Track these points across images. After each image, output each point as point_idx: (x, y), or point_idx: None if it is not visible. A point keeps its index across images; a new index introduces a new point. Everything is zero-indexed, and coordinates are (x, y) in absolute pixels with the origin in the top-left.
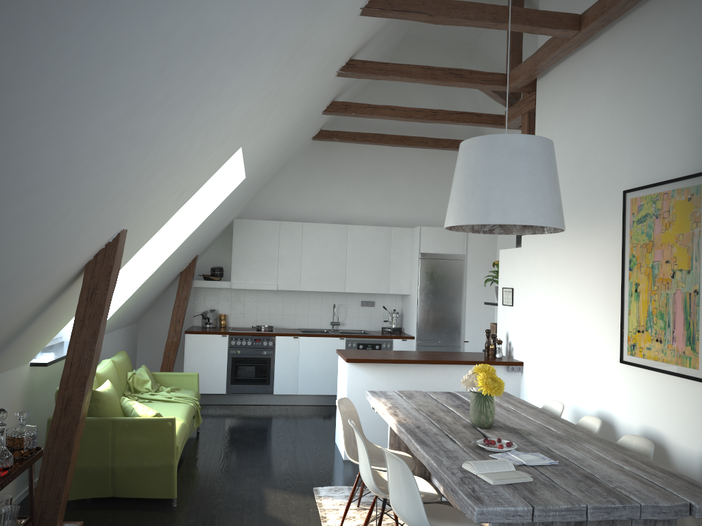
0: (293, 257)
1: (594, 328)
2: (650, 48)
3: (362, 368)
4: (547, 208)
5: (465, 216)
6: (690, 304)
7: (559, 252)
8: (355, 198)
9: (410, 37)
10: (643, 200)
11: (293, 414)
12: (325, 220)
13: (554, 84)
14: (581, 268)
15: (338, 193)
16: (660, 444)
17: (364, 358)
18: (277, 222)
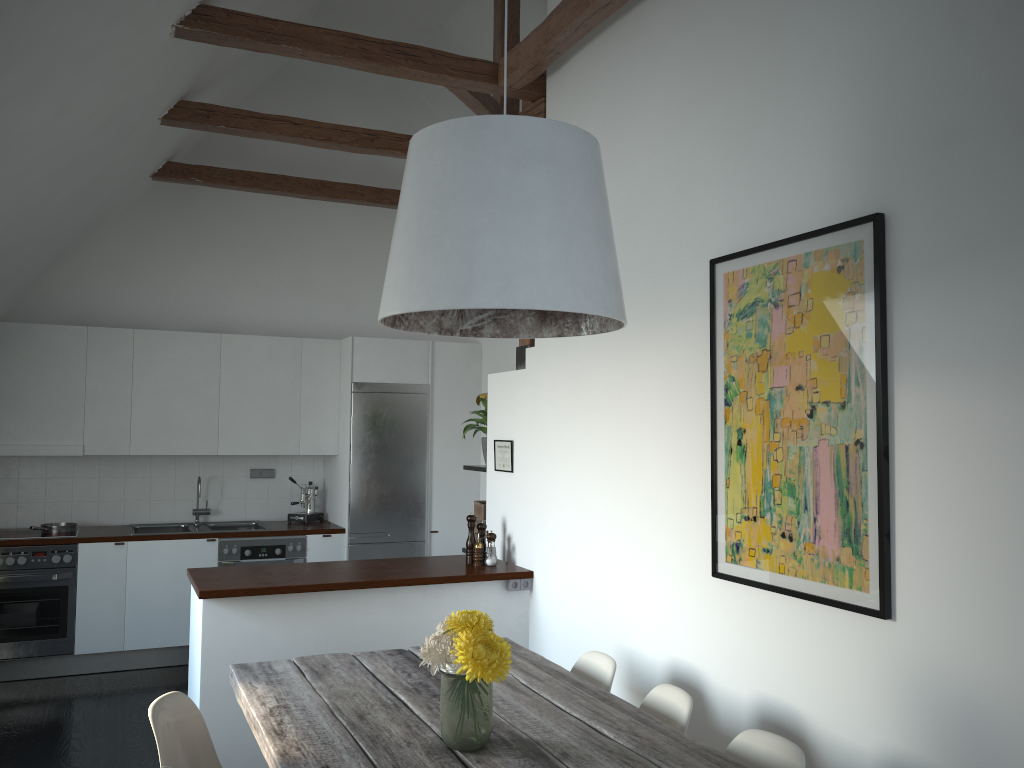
0: (115, 393)
1: (661, 511)
2: (752, 0)
3: (235, 606)
4: (594, 276)
5: (422, 291)
6: (848, 467)
7: (592, 375)
8: (237, 288)
9: (331, 8)
10: (749, 275)
11: (111, 691)
12: (181, 327)
13: (577, 81)
14: (633, 402)
15: (205, 278)
16: (795, 731)
17: (237, 587)
18: (82, 329)
